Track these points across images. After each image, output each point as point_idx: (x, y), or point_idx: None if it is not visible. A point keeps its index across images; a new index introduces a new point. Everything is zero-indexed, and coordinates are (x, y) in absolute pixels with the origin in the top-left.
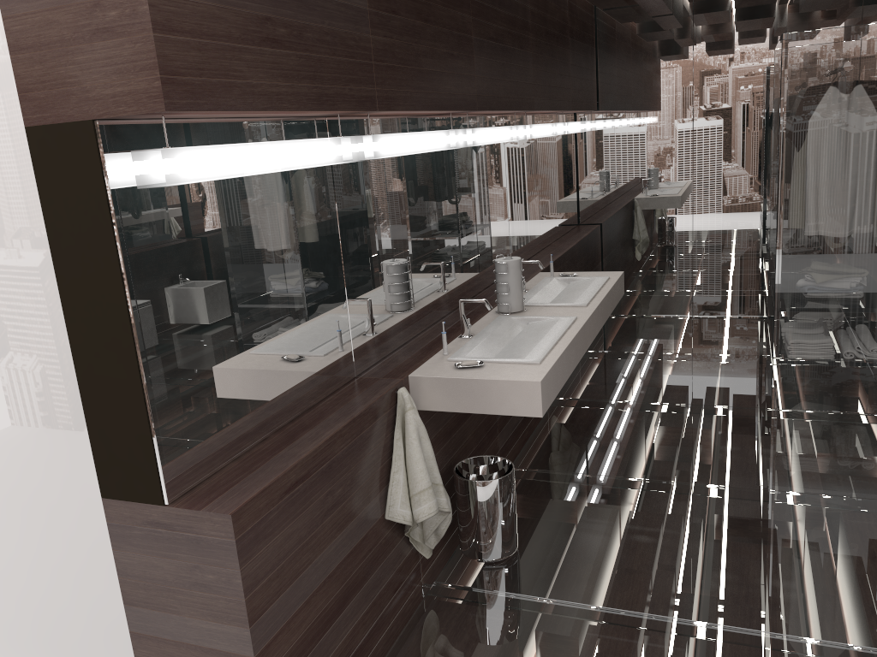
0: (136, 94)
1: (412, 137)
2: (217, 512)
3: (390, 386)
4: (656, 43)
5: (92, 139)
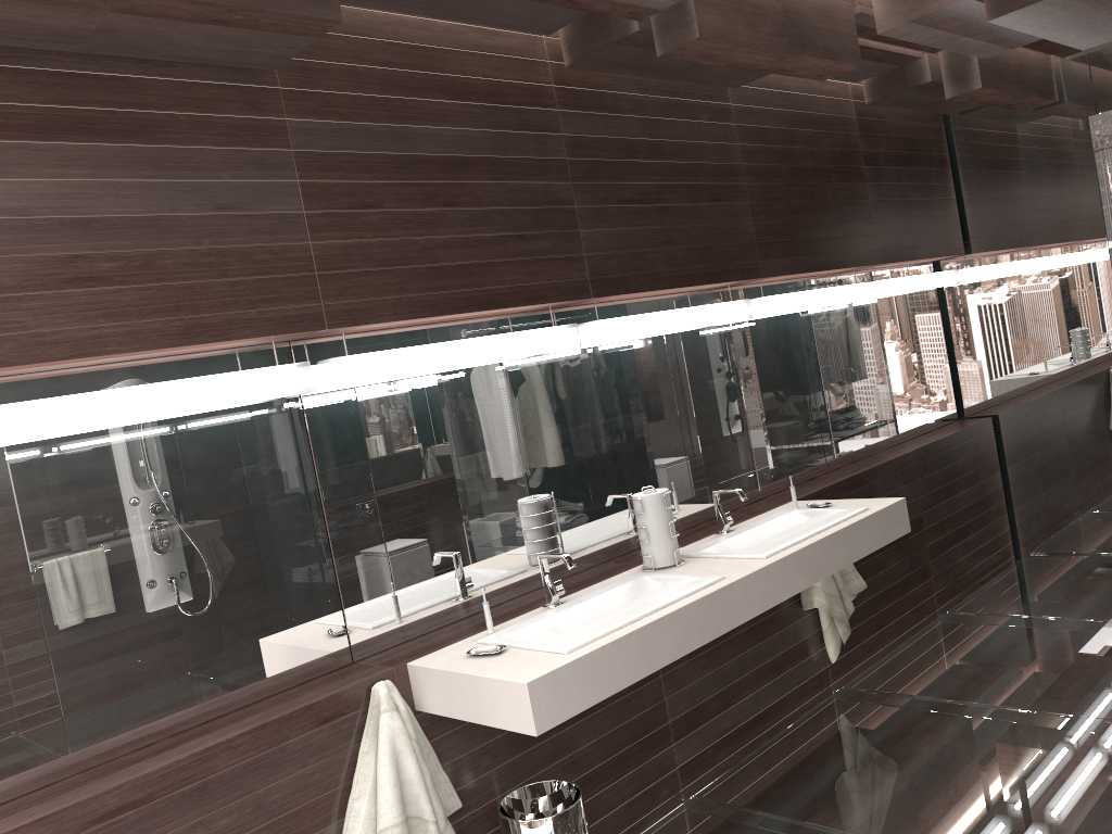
0: None
1: (434, 349)
2: None
3: (366, 678)
4: (1042, 146)
5: None
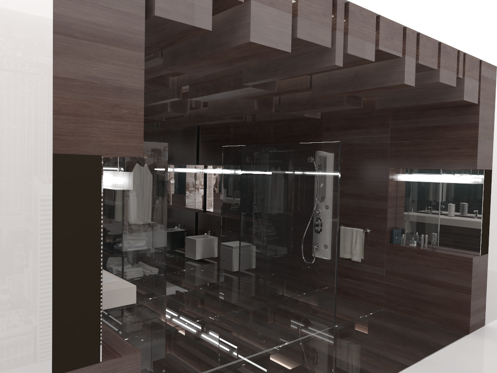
0: (129, 147)
1: None
2: (133, 353)
3: None
4: None
5: (98, 164)
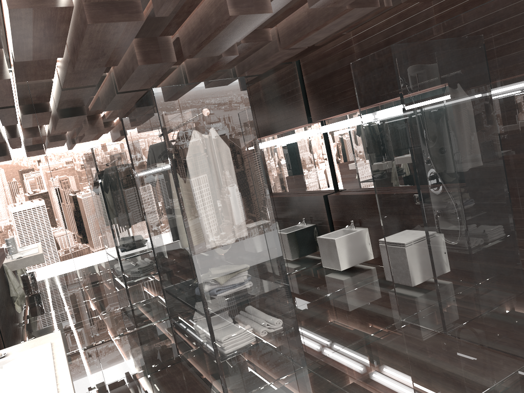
0: None
1: None
2: None
3: None
4: (6, 129)
5: None
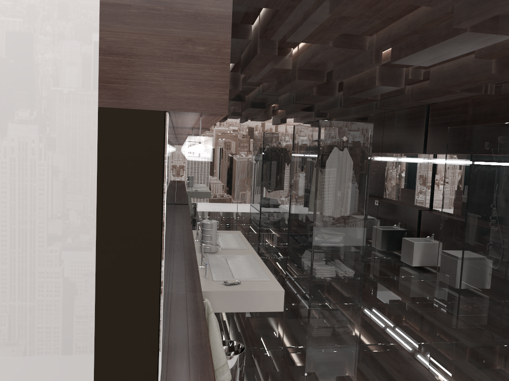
0: (207, 100)
1: None
2: None
3: (200, 297)
4: None
5: (161, 123)
